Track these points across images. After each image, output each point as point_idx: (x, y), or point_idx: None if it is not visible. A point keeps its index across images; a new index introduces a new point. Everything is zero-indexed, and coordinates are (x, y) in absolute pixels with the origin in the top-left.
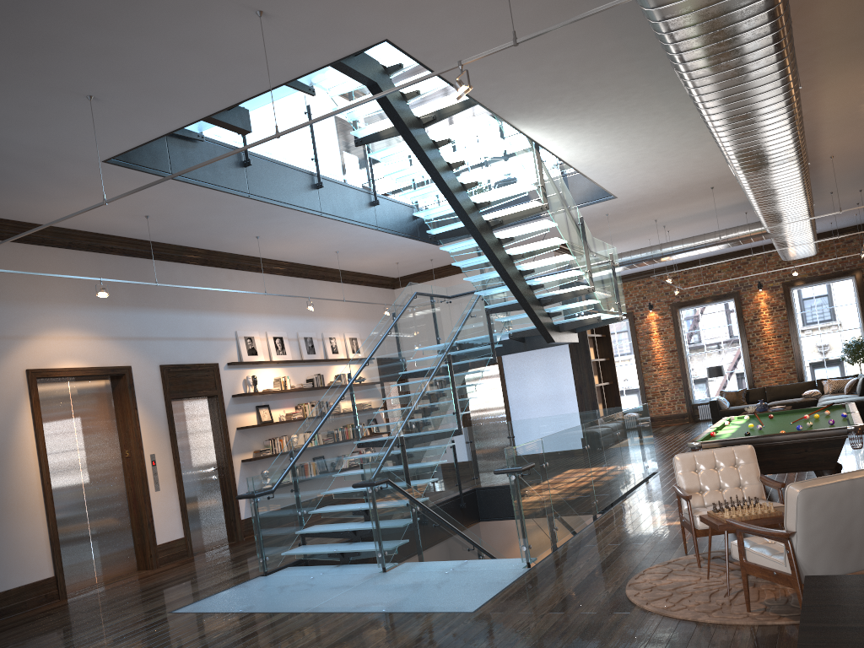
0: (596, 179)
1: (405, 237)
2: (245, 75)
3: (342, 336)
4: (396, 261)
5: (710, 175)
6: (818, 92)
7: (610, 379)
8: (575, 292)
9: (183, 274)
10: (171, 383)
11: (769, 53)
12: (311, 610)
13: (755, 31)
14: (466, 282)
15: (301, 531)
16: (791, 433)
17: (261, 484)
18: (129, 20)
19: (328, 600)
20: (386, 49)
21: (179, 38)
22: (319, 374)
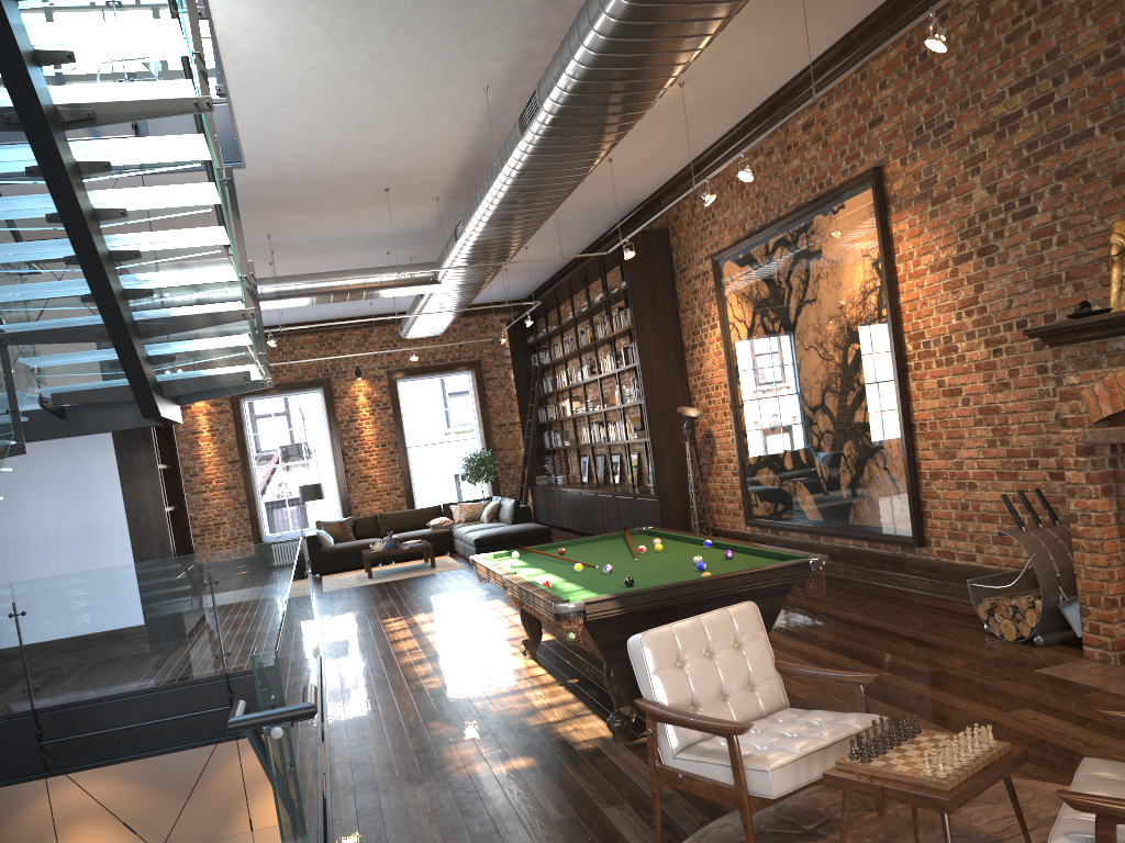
0: (240, 108)
1: None
2: None
3: None
4: None
5: (402, 161)
6: None
7: (173, 501)
8: (217, 316)
9: None
10: None
11: None
12: None
13: None
14: None
15: None
16: (731, 575)
17: None
18: None
19: None
20: None
21: None
22: None
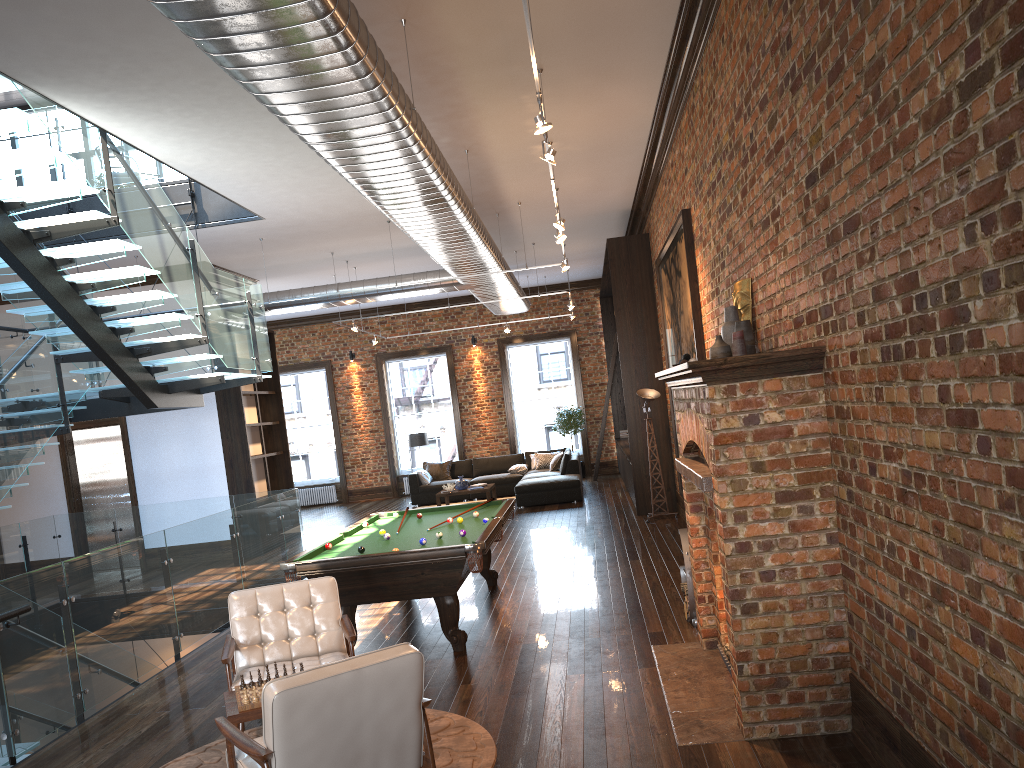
0: (221, 191)
1: None
2: None
3: None
4: None
5: None
6: (476, 122)
7: (280, 448)
8: (183, 342)
9: None
10: None
11: (328, 49)
12: None
13: (287, 10)
14: None
15: None
16: (402, 552)
17: None
18: None
19: None
20: None
21: None
22: None
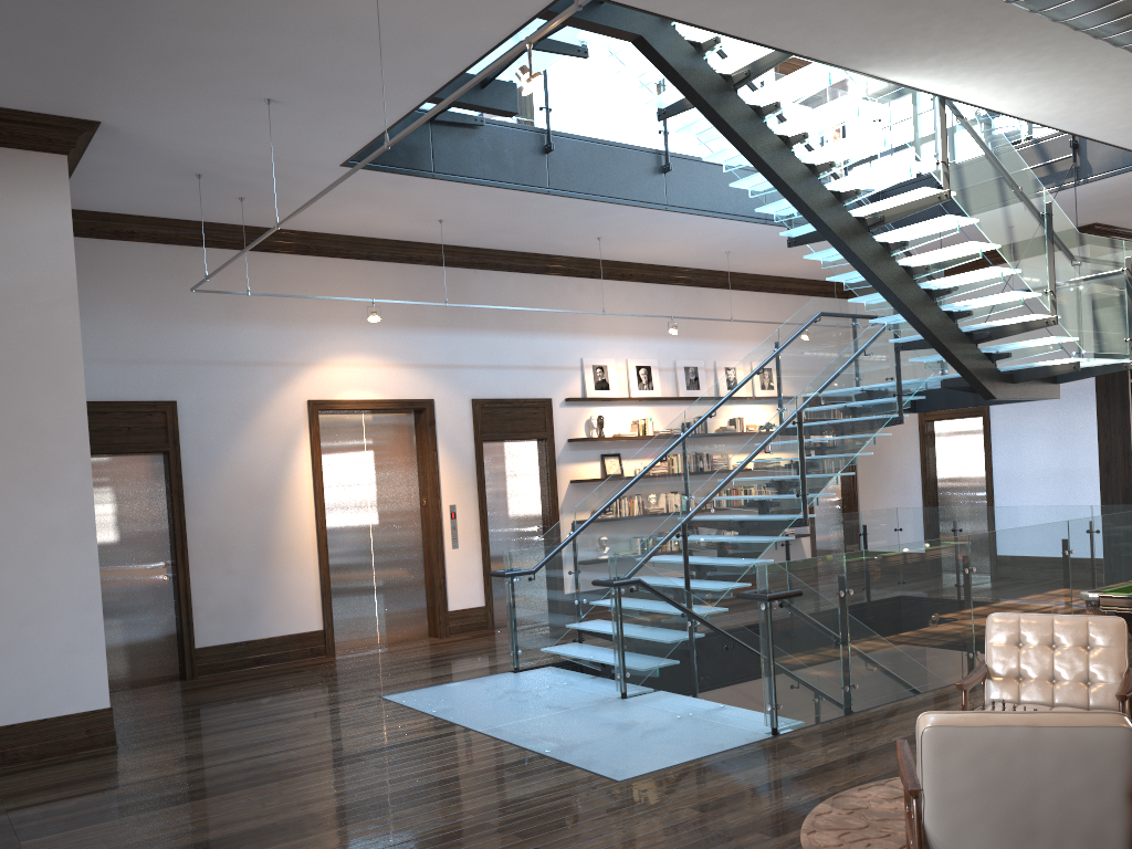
0: (1097, 136)
1: None
2: (422, 56)
3: None
4: None
5: None
6: None
7: None
8: (1027, 324)
9: (514, 286)
10: (485, 421)
11: None
12: (487, 730)
13: None
14: None
15: (573, 624)
16: None
17: (520, 561)
18: (239, 16)
19: (519, 721)
20: None
21: (309, 26)
22: None
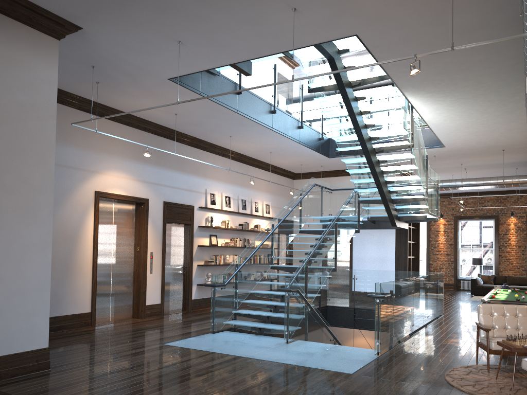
0: (437, 134)
1: (313, 150)
2: (269, 43)
3: (262, 202)
4: (301, 163)
5: (505, 142)
6: None
7: (415, 254)
8: (415, 199)
9: (183, 151)
10: (168, 213)
11: None
12: (250, 356)
13: None
14: (338, 182)
15: (235, 311)
16: None
17: (219, 280)
18: (221, 3)
19: (258, 353)
20: (343, 39)
21: (243, 16)
22: (246, 222)
